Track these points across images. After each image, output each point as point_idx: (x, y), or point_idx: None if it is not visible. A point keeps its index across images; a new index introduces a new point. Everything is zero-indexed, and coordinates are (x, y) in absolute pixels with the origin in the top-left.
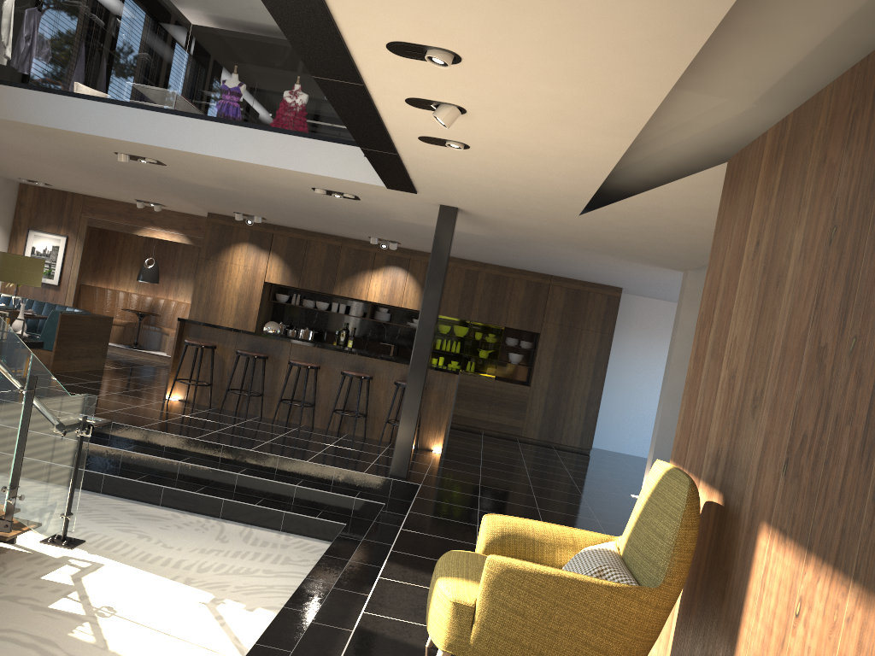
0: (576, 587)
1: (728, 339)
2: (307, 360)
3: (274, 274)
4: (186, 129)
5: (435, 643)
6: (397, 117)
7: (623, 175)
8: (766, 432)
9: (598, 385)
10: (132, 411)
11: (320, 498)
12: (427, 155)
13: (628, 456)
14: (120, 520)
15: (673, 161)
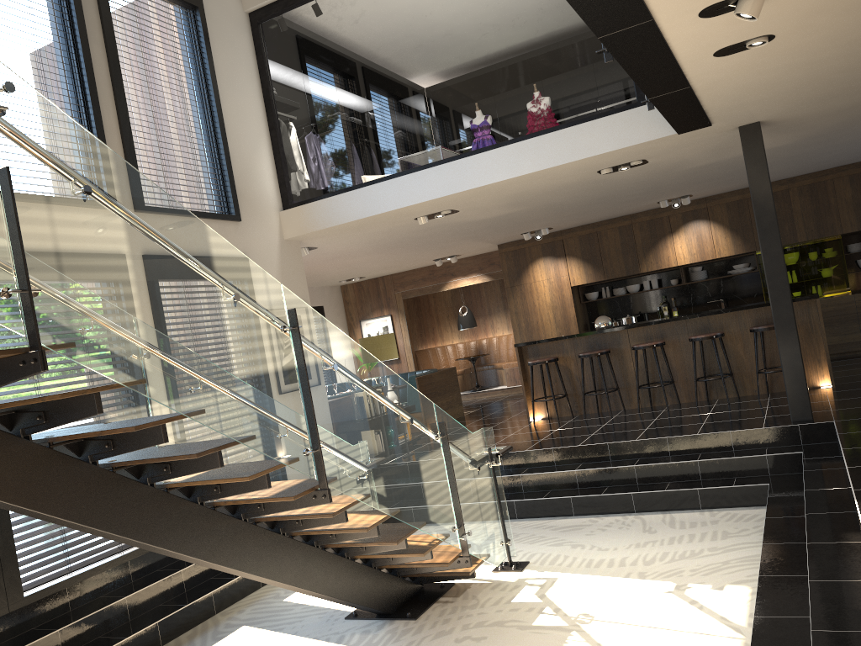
0: None
1: None
2: (648, 341)
3: (577, 276)
4: (469, 168)
5: None
6: (689, 41)
7: None
8: None
9: None
10: (509, 439)
11: (727, 466)
12: (723, 71)
13: None
14: (547, 537)
15: None
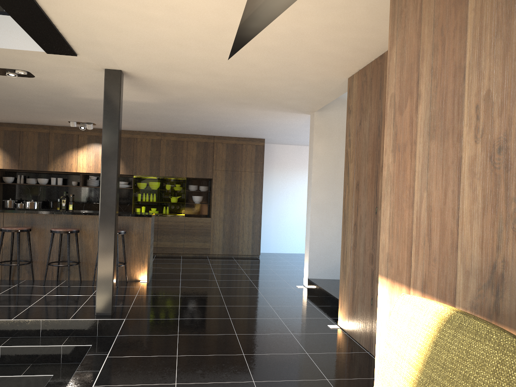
0: None
1: (467, 103)
2: (20, 225)
3: None
4: None
5: None
6: None
7: (262, 15)
8: None
9: (258, 209)
10: None
11: (26, 353)
12: None
13: (285, 254)
14: None
15: None
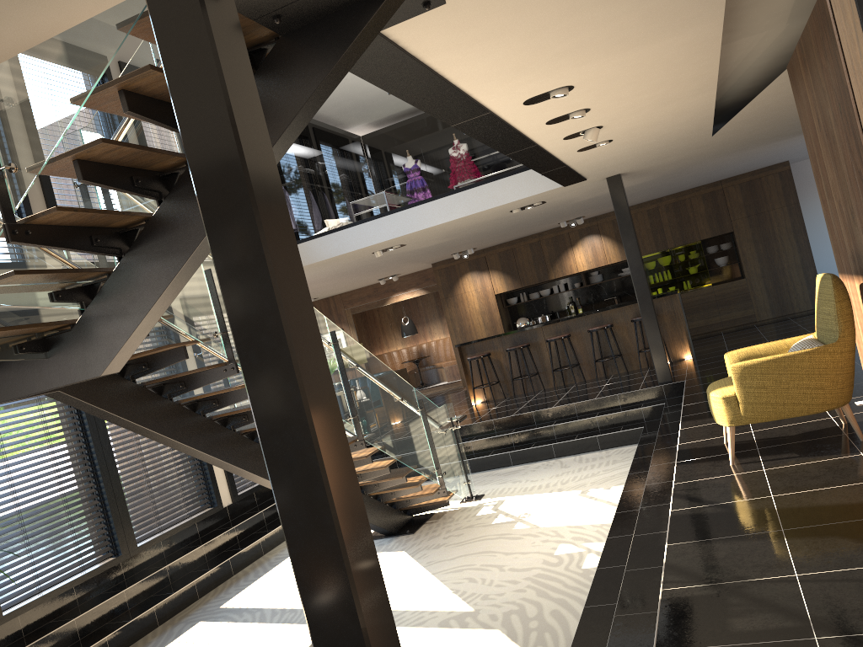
0: (787, 360)
1: (830, 183)
2: (558, 334)
3: (499, 286)
4: (415, 215)
5: (723, 425)
6: (560, 148)
7: (730, 94)
8: (861, 229)
9: (805, 250)
10: None
11: (616, 418)
12: (586, 156)
13: None
14: (495, 480)
15: (760, 70)
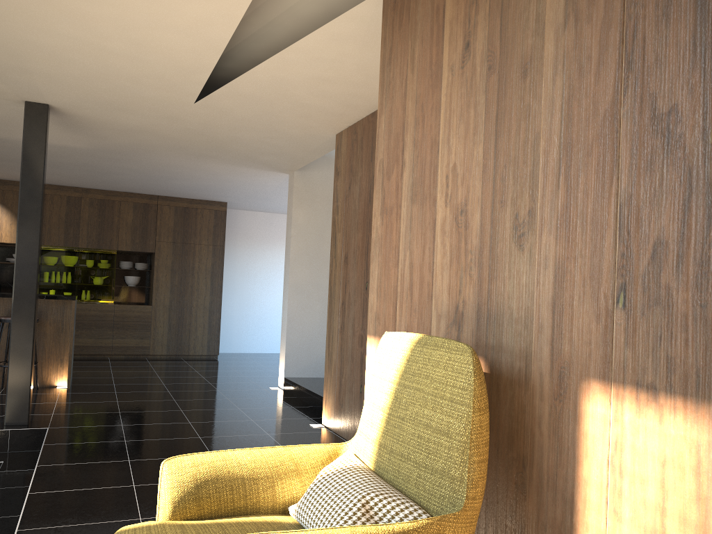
0: None
1: (440, 172)
2: None
3: None
4: None
5: None
6: None
7: (238, 55)
8: (559, 261)
9: (217, 294)
10: None
11: None
12: None
13: (251, 354)
14: None
15: (295, 29)
